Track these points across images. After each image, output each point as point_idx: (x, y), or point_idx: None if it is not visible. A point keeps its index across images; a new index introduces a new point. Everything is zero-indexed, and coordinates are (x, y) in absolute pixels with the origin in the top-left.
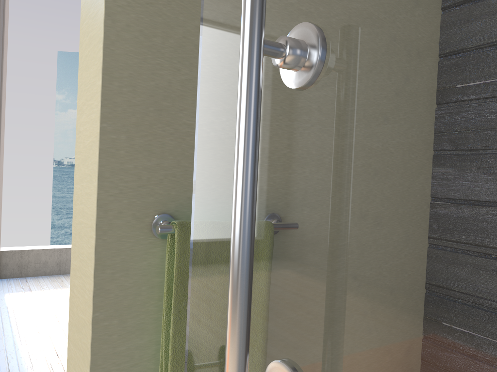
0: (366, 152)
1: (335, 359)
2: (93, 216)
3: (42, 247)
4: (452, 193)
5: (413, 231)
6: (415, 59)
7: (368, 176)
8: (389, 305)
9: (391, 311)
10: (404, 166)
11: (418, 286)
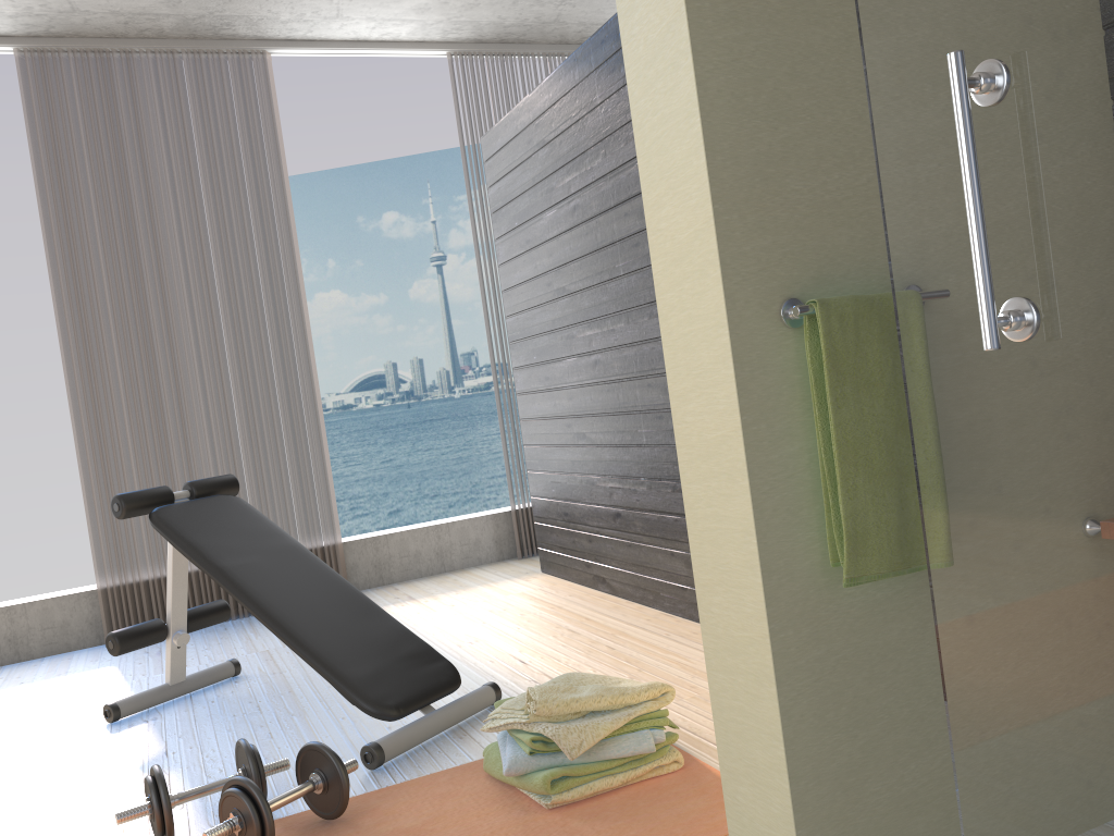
0: (1052, 132)
1: (1054, 270)
2: (719, 311)
3: (405, 528)
4: (1108, 137)
5: (1091, 166)
6: (1074, 70)
7: (1056, 146)
8: (1084, 215)
9: (1086, 217)
10: (1078, 133)
11: (1099, 195)
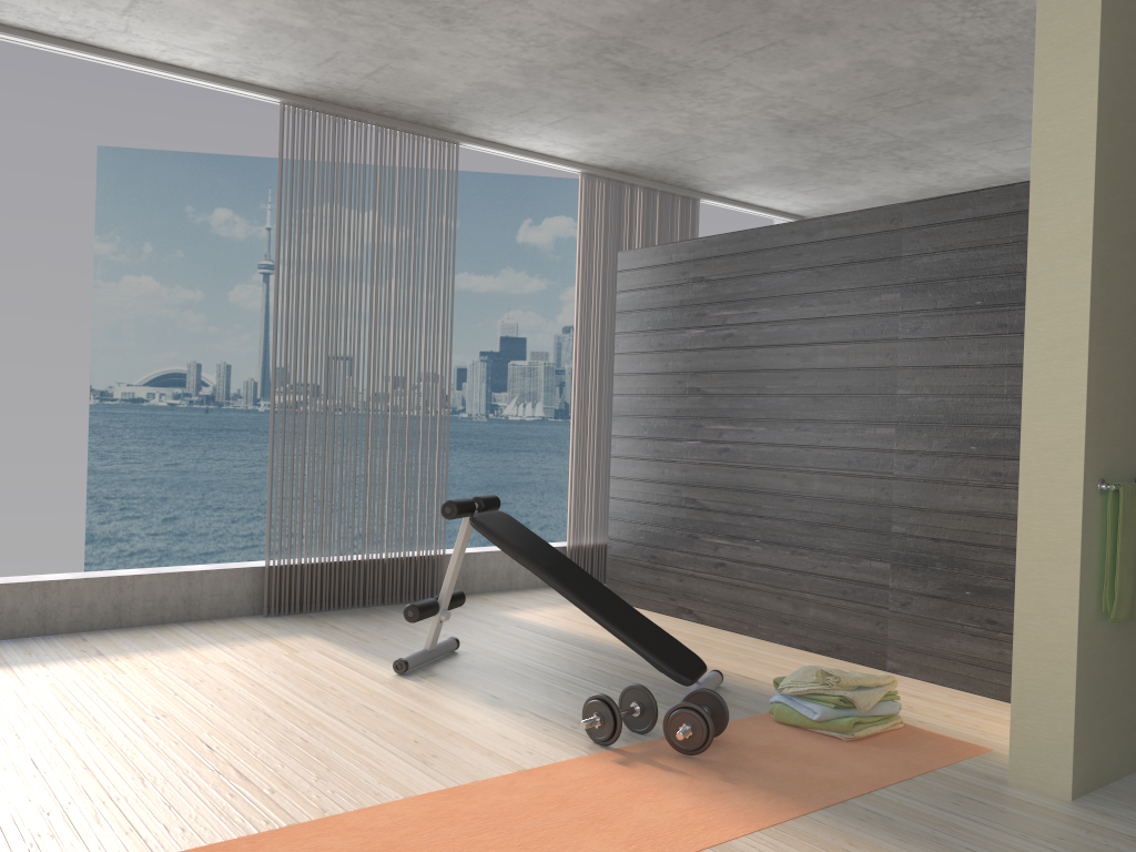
0: None
1: None
2: (1077, 481)
3: (485, 549)
4: None
5: None
6: None
7: None
8: None
9: None
10: None
11: None
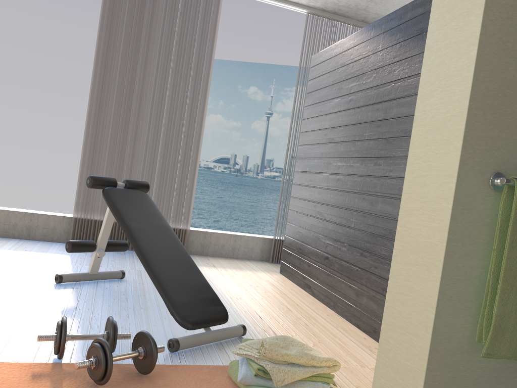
0: None
1: None
2: (453, 167)
3: (221, 232)
4: None
5: None
6: None
7: None
8: None
9: None
10: None
11: None
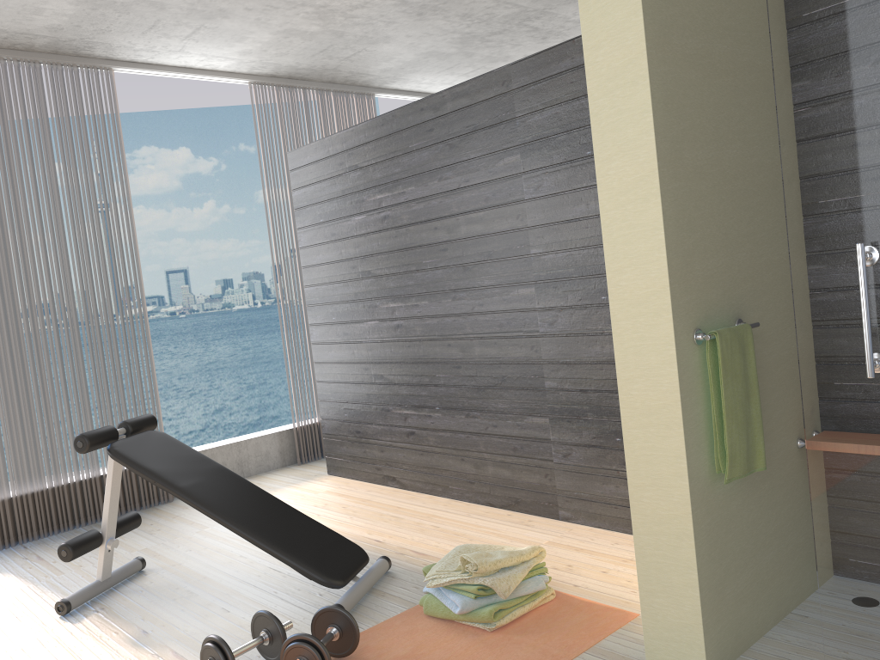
0: None
1: None
2: (668, 336)
3: (213, 445)
4: None
5: None
6: None
7: None
8: None
9: None
10: None
11: None
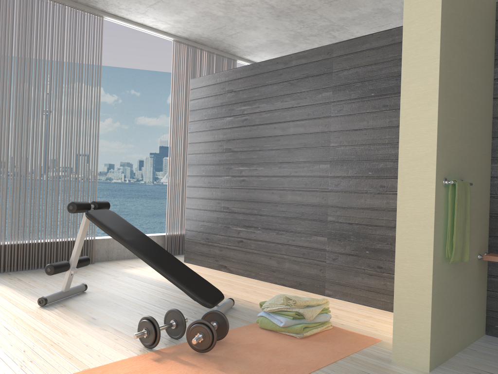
0: None
1: None
2: (432, 178)
3: None
4: None
5: None
6: None
7: None
8: None
9: None
10: None
11: None
